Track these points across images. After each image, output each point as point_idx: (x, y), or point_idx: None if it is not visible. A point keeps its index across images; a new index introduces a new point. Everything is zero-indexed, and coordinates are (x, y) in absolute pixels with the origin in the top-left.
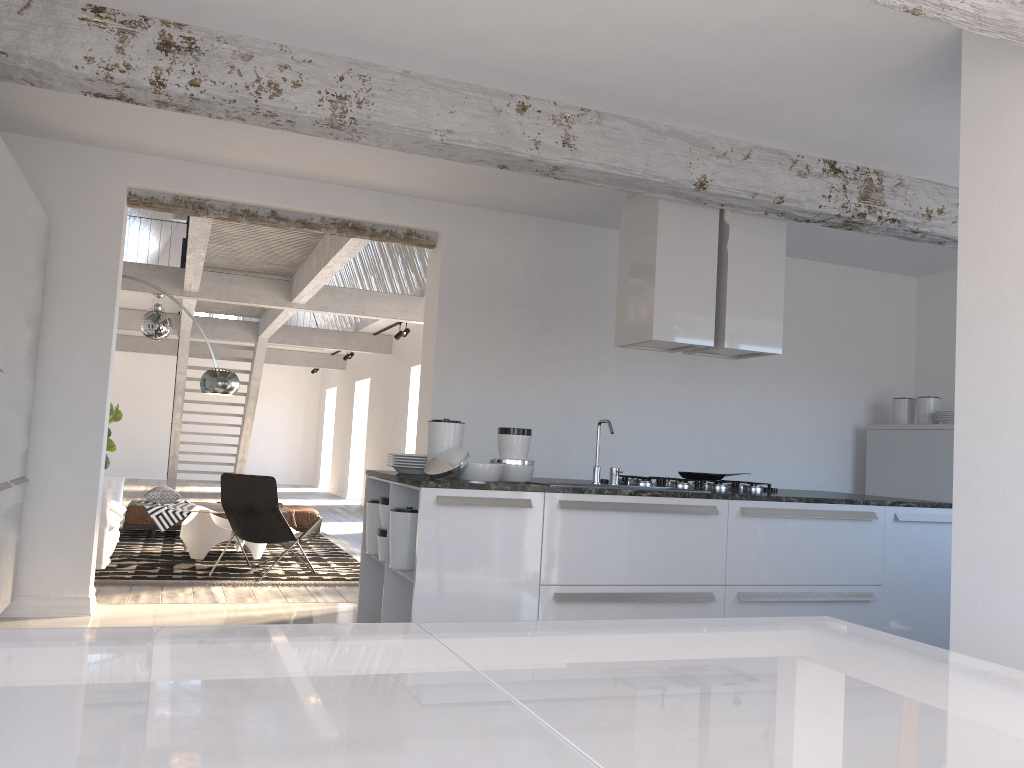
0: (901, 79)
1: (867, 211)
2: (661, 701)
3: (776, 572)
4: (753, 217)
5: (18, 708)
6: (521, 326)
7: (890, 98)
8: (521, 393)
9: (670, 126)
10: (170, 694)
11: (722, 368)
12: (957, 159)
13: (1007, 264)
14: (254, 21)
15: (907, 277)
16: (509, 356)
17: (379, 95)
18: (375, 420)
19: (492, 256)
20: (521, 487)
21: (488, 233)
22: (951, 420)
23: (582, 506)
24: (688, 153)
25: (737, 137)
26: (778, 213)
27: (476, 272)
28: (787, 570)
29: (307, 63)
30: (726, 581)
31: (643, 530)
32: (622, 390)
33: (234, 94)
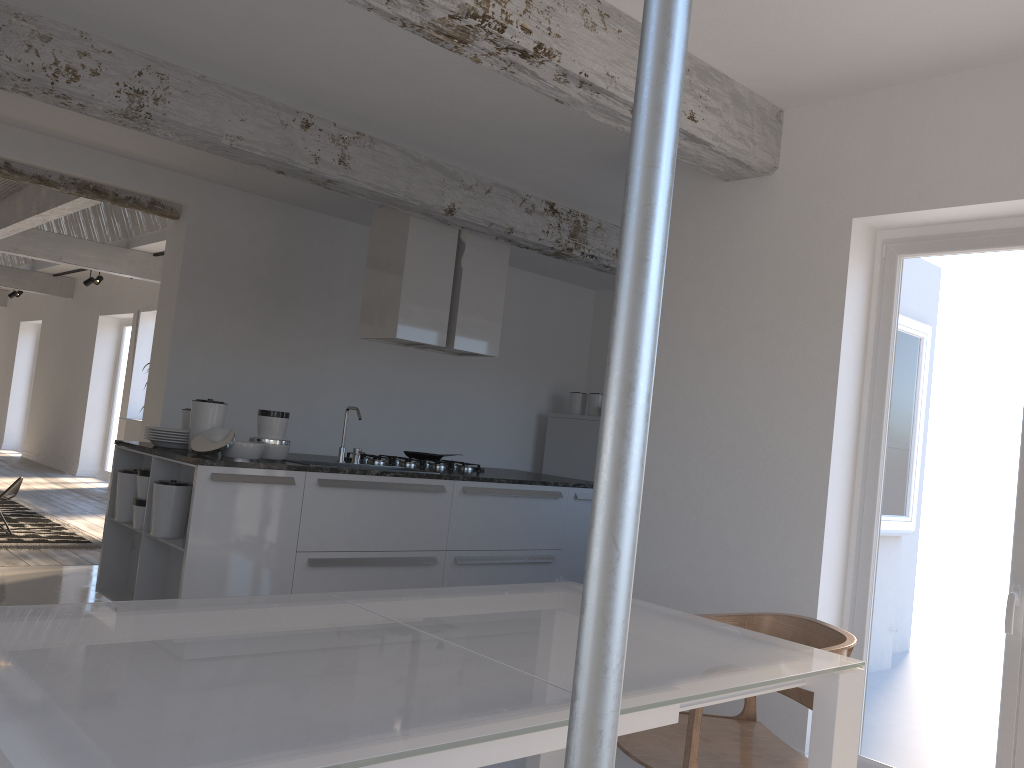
0: (616, 160)
1: (574, 247)
2: (520, 637)
3: (485, 540)
4: (485, 239)
5: (166, 655)
6: (260, 305)
7: (605, 170)
8: (255, 368)
9: (429, 157)
10: (243, 644)
11: (436, 356)
12: None
13: (680, 323)
14: (62, 9)
15: (588, 290)
16: (246, 332)
17: (176, 95)
18: (47, 367)
19: (237, 235)
20: (287, 466)
21: (234, 212)
22: None
23: (337, 484)
24: (442, 183)
25: (482, 174)
26: (506, 239)
27: (220, 249)
28: (494, 538)
29: (107, 53)
30: (447, 547)
31: (385, 505)
32: (348, 371)
33: (30, 73)
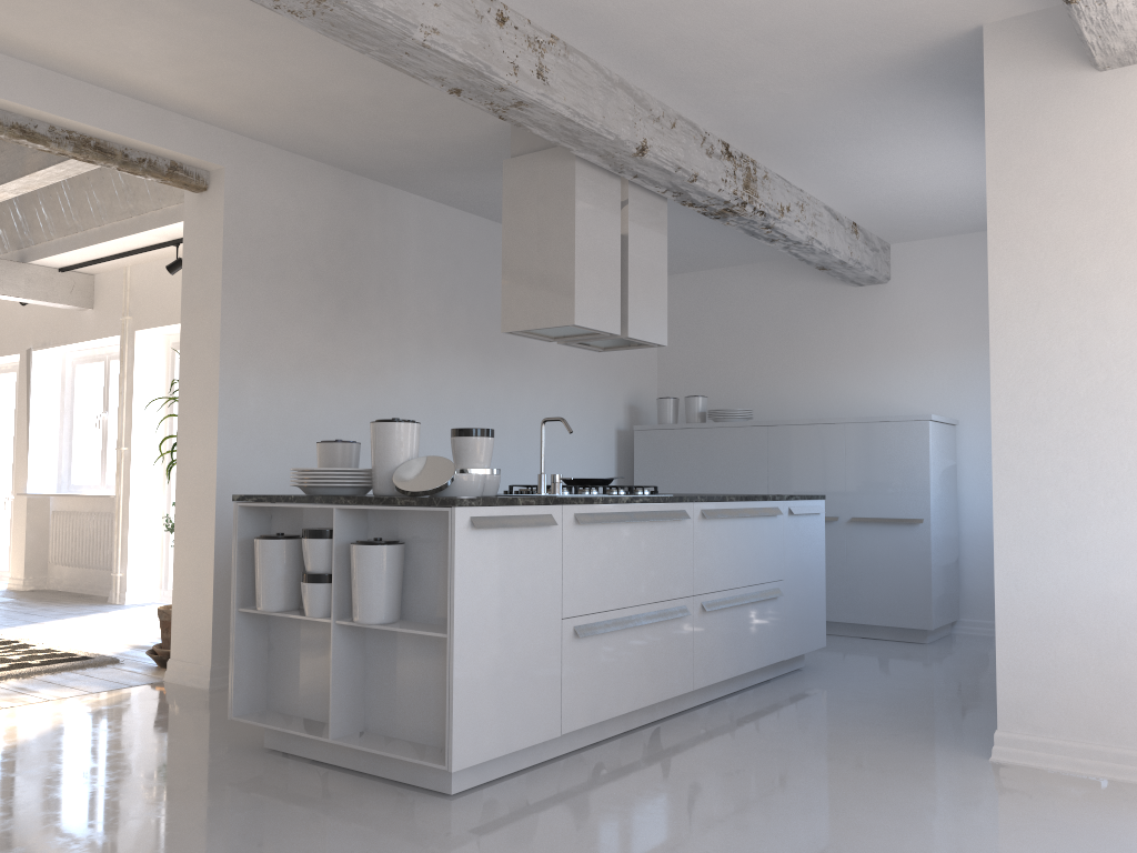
0: (878, 68)
1: (748, 201)
2: None
3: (724, 577)
4: (645, 194)
5: None
6: (320, 305)
7: (848, 85)
8: (322, 391)
9: (619, 76)
10: None
11: (513, 364)
12: (827, 158)
13: (1048, 258)
14: None
15: None
16: (308, 343)
17: None
18: None
19: (285, 211)
20: (544, 500)
21: (279, 180)
22: (727, 418)
23: (595, 519)
24: (633, 111)
25: (670, 102)
26: (677, 193)
27: (267, 230)
28: (730, 573)
29: None
30: (693, 591)
31: (637, 542)
32: (424, 388)
33: None
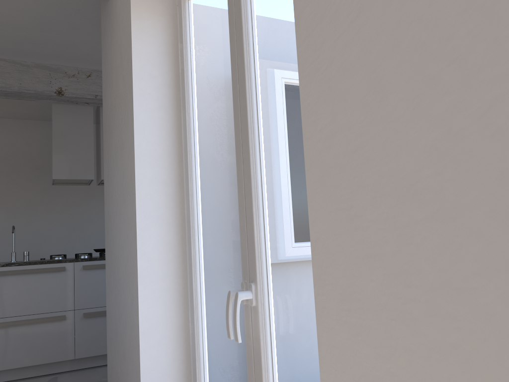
0: None
1: None
2: None
3: None
4: None
5: None
6: (39, 180)
7: None
8: (41, 216)
9: (35, 62)
10: None
11: None
12: None
13: (107, 115)
14: None
15: None
16: (32, 196)
17: None
18: None
19: (17, 144)
20: None
21: (14, 131)
22: None
23: None
24: (49, 76)
25: (80, 66)
26: None
27: (7, 153)
28: None
29: None
30: (75, 307)
31: (14, 285)
32: None
33: None
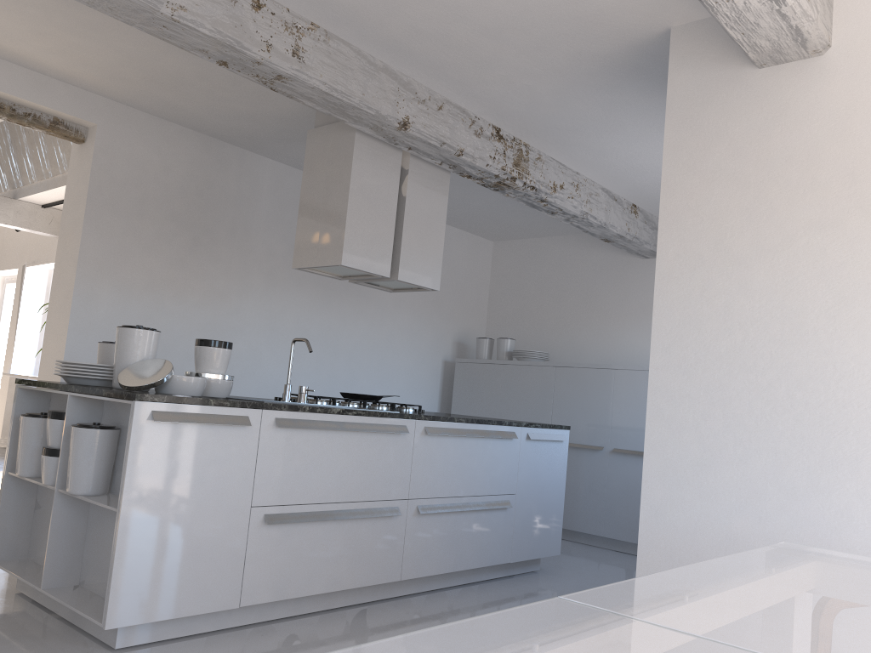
0: (597, 64)
1: (518, 176)
2: None
3: (446, 486)
4: (427, 165)
5: None
6: (173, 239)
7: (577, 80)
8: (168, 307)
9: (384, 63)
10: None
11: (350, 300)
12: (588, 146)
13: (705, 229)
14: None
15: (487, 240)
16: (159, 268)
17: None
18: None
19: (149, 163)
20: (240, 403)
21: (146, 138)
22: (526, 358)
23: (297, 424)
24: (397, 92)
25: (436, 88)
26: (451, 165)
27: (131, 176)
28: (454, 484)
29: None
30: (409, 495)
31: (347, 448)
32: (265, 313)
33: None
